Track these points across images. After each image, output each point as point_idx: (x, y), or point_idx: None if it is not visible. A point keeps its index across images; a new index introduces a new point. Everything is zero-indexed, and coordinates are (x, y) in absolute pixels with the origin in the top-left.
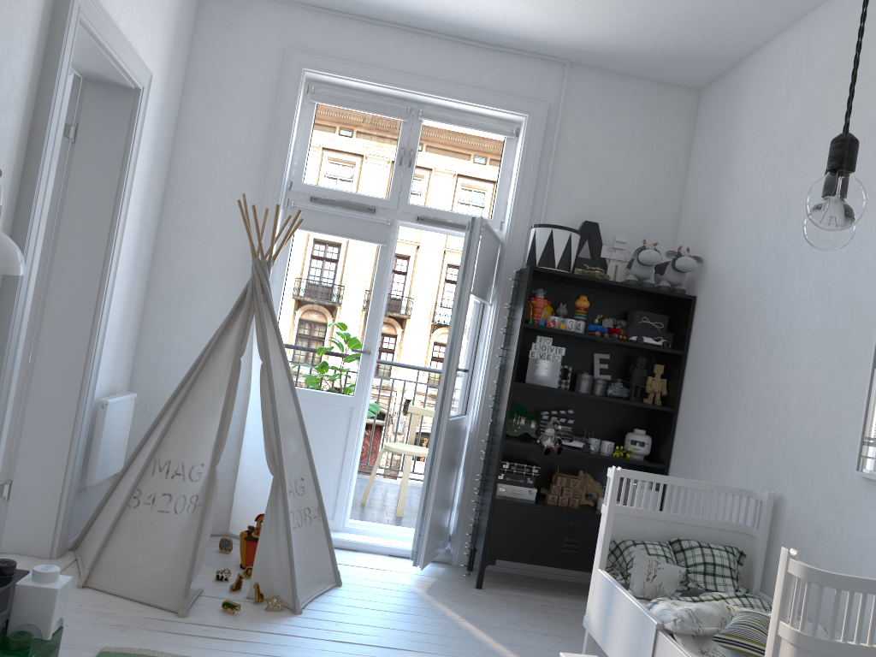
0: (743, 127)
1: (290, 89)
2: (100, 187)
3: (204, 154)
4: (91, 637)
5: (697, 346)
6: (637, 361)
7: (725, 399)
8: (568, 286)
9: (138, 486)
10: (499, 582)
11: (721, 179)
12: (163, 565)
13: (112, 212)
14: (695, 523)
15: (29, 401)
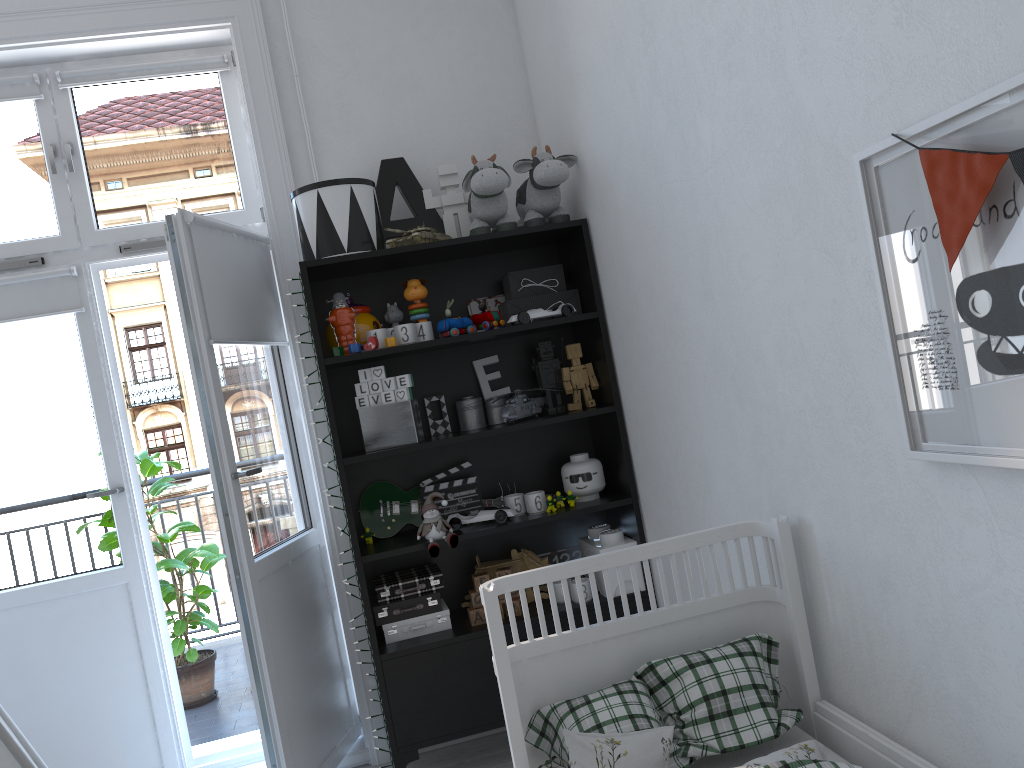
0: None
1: None
2: None
3: None
4: None
5: (612, 295)
6: (539, 350)
7: (671, 369)
8: (395, 272)
9: None
10: None
11: (558, 17)
12: None
13: None
14: (675, 617)
15: None
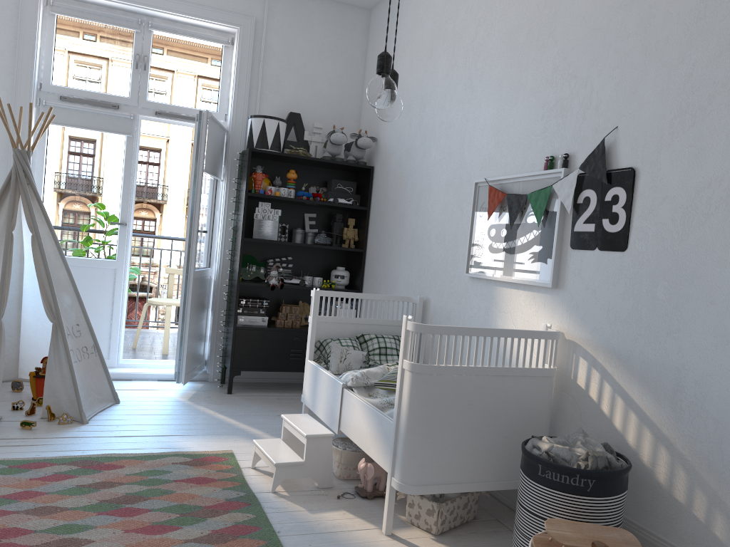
0: (398, 39)
1: (30, 2)
2: None
3: None
4: None
5: (376, 202)
6: (336, 217)
7: (394, 238)
8: (281, 163)
9: None
10: (245, 388)
11: None
12: None
13: None
14: (374, 323)
15: None
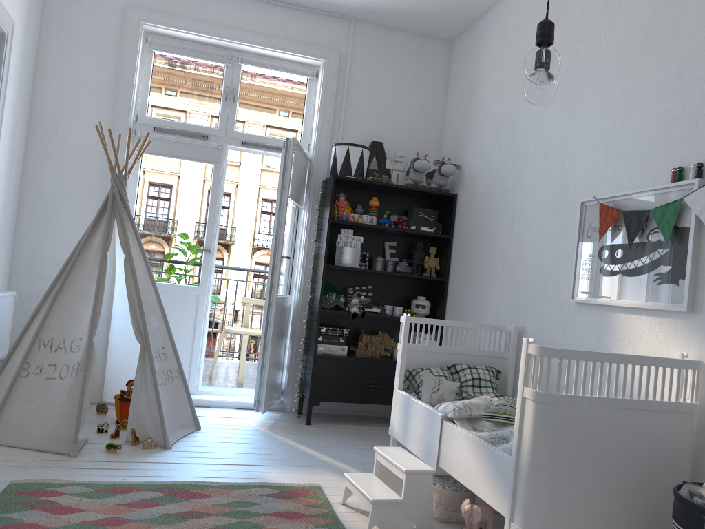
0: (484, 66)
1: (131, 39)
2: None
3: (61, 93)
4: None
5: (460, 230)
6: (417, 245)
7: (481, 265)
8: (362, 191)
9: (26, 360)
10: (323, 419)
11: (470, 105)
12: (54, 420)
13: None
14: (465, 352)
15: None
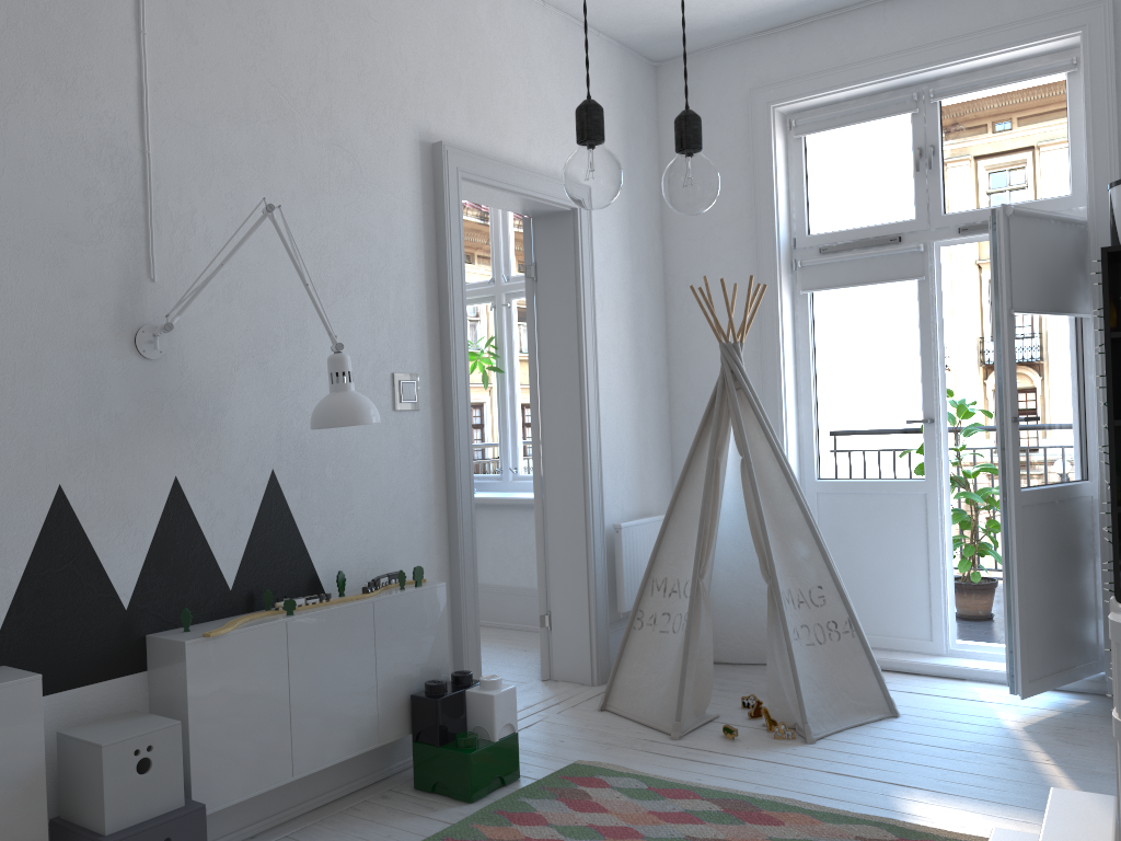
0: None
1: (761, 135)
2: (563, 316)
3: (692, 242)
4: (574, 752)
5: None
6: None
7: None
8: None
9: (639, 607)
10: None
11: None
12: (664, 687)
13: (576, 336)
14: None
15: (548, 534)
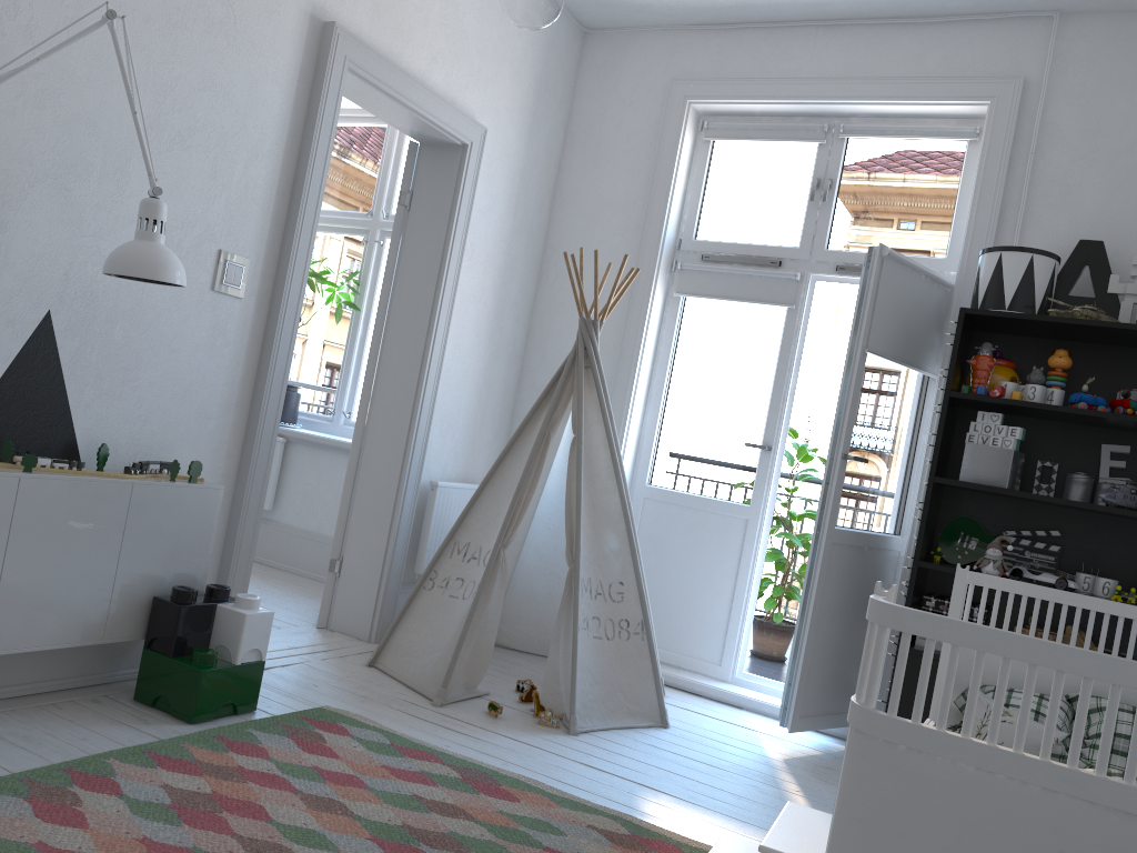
0: None
1: (672, 127)
2: (428, 252)
3: (580, 218)
4: (325, 698)
5: None
6: None
7: None
8: (1055, 342)
9: (435, 567)
10: None
11: None
12: (439, 653)
13: (437, 277)
14: None
15: (360, 476)
